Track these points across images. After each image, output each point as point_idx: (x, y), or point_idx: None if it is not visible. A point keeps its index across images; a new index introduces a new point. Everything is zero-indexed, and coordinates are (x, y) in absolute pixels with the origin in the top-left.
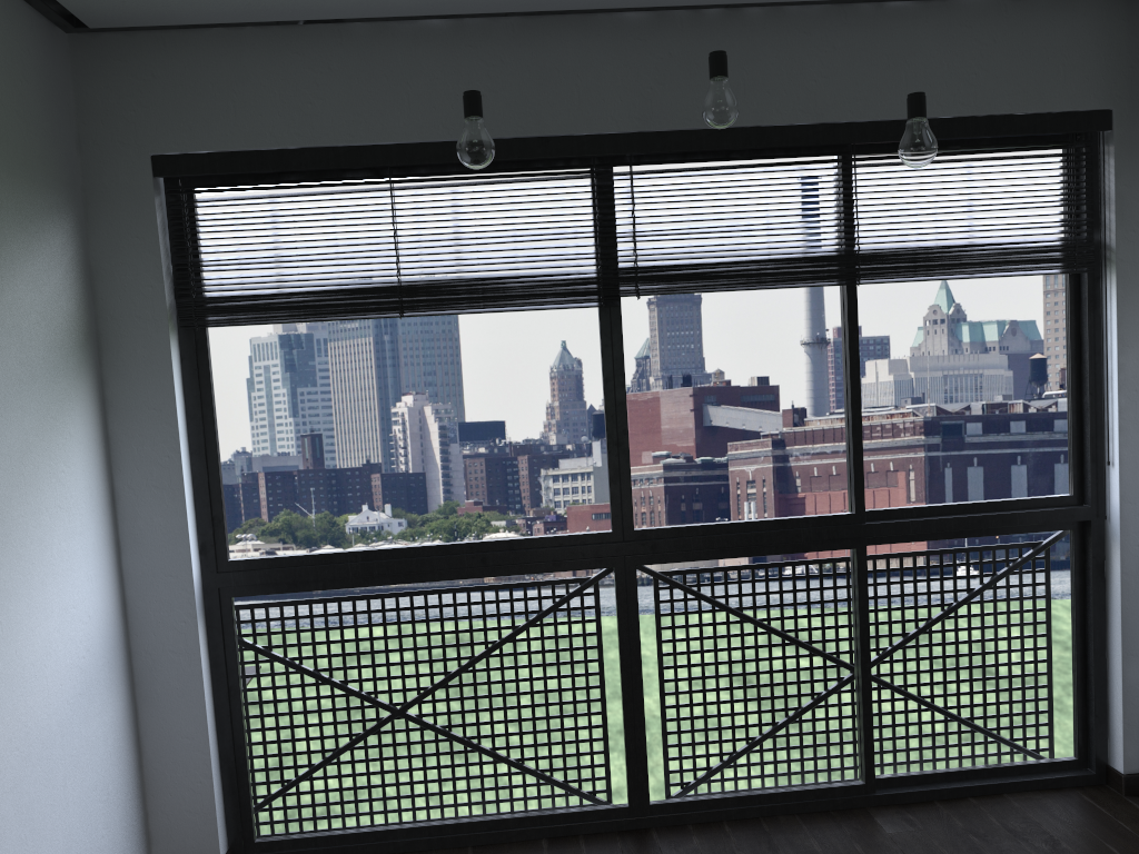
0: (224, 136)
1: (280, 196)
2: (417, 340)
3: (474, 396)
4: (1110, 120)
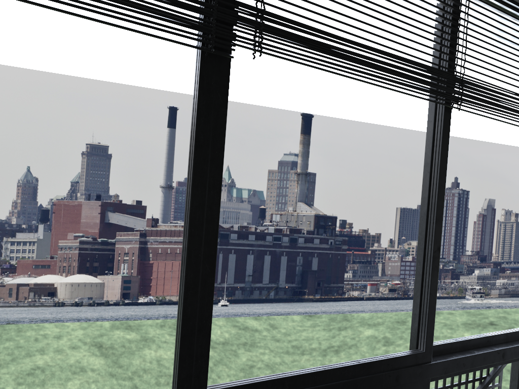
0: None
1: None
2: None
3: None
4: None
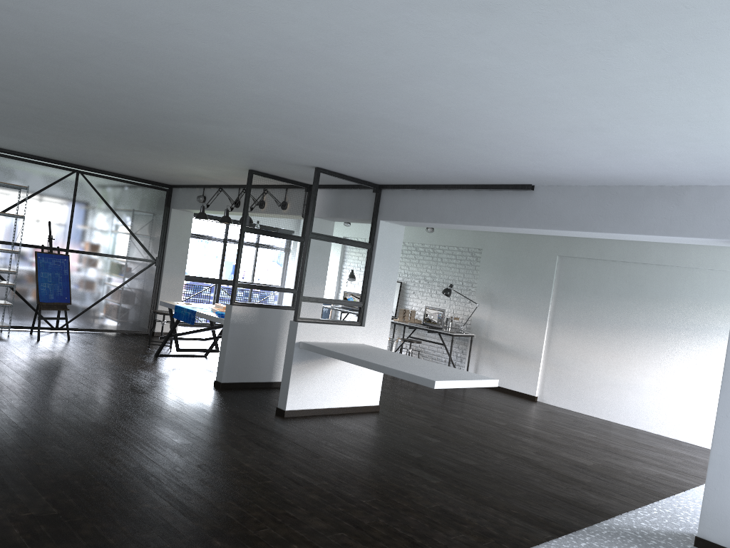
0: None
1: None
2: None
3: None
4: None
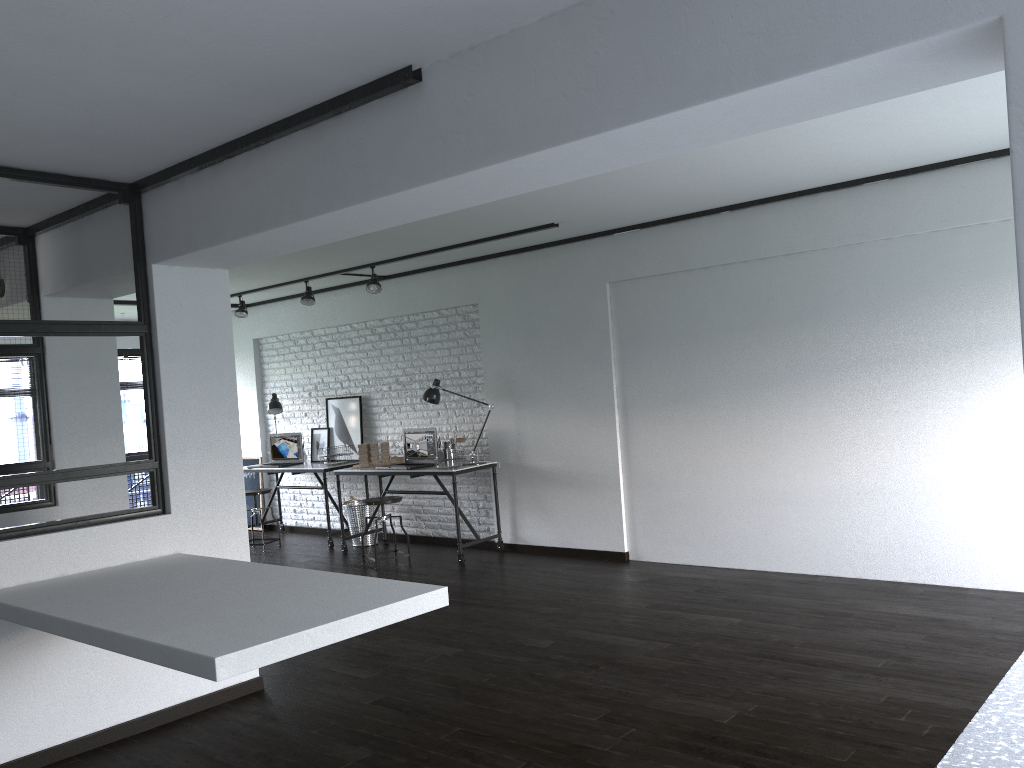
0: None
1: None
2: None
3: None
4: None
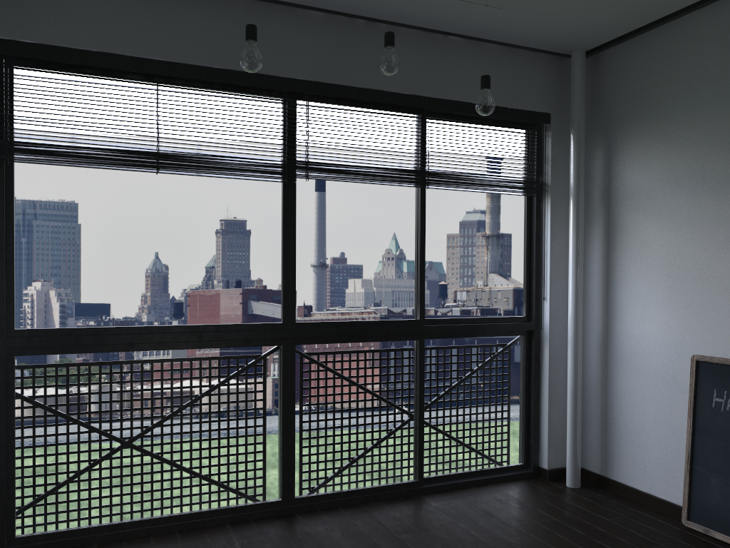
0: (45, 33)
1: (80, 81)
2: (48, 243)
3: (89, 285)
4: (550, 119)
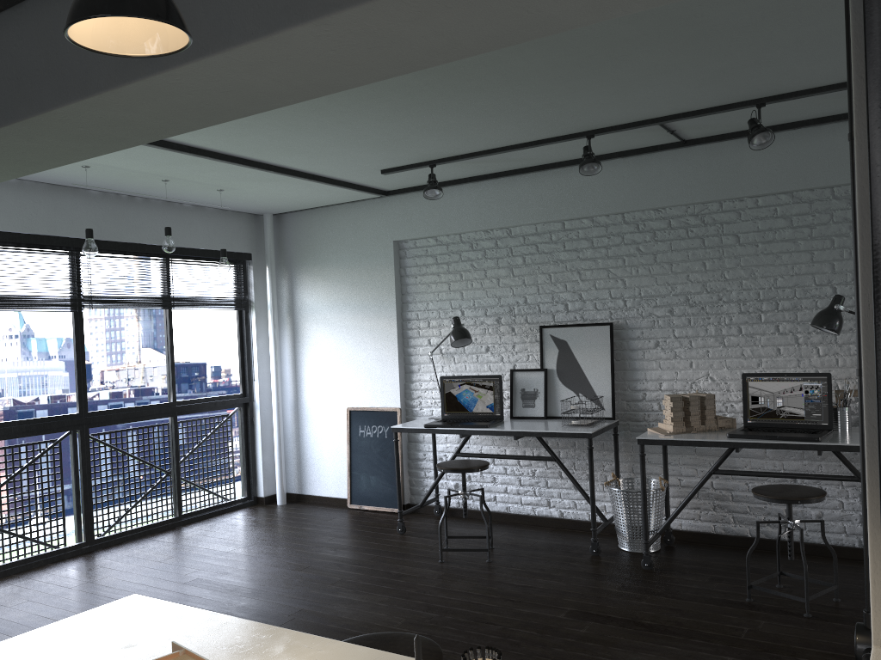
0: None
1: None
2: None
3: None
4: (251, 257)
